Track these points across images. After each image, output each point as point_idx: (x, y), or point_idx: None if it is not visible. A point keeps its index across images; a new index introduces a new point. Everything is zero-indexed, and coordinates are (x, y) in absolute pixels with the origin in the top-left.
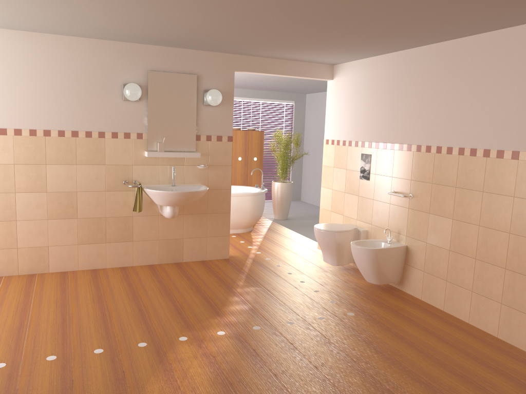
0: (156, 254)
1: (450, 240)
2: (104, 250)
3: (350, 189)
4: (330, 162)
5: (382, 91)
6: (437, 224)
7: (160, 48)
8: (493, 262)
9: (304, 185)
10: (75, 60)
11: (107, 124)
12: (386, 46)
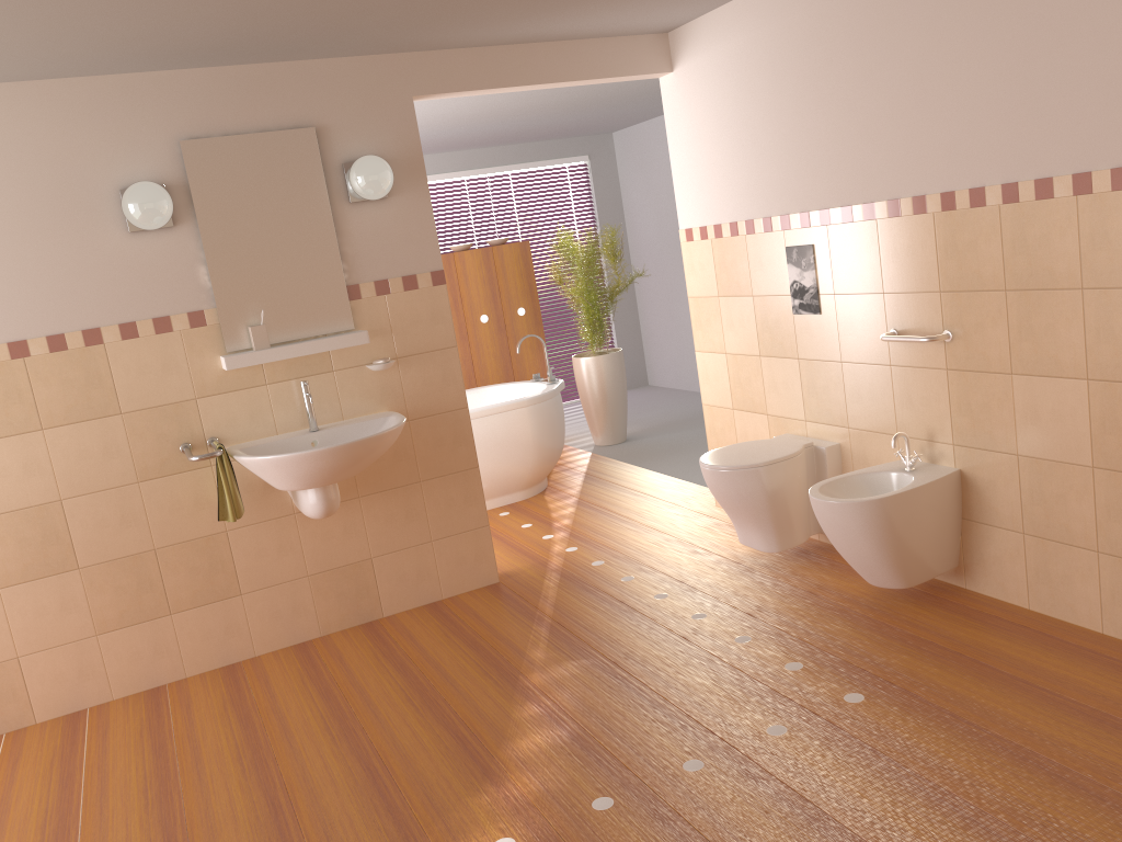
0: (310, 614)
1: (1090, 440)
2: (169, 633)
3: (772, 344)
4: (707, 285)
5: (812, 68)
6: (1042, 400)
7: (200, 75)
8: None
9: (650, 349)
10: None
11: (102, 307)
12: None
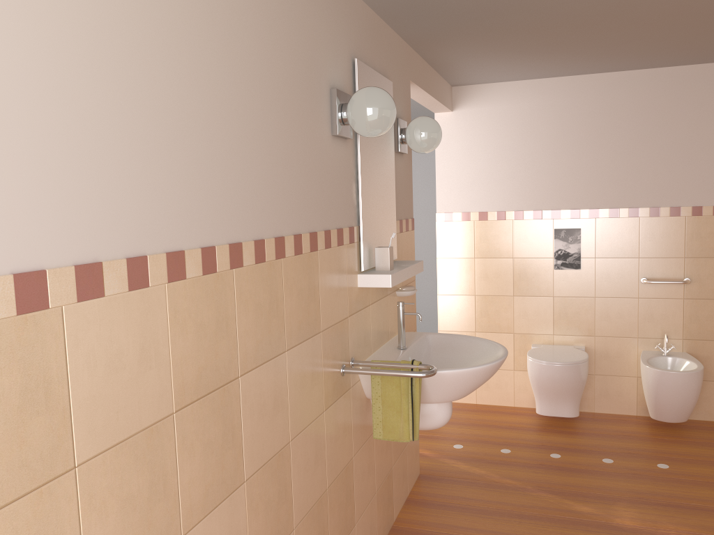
0: (375, 532)
1: None
2: None
3: (527, 288)
4: (463, 250)
5: (597, 129)
6: None
7: (360, 5)
8: None
9: None
10: None
11: (318, 209)
12: (659, 60)
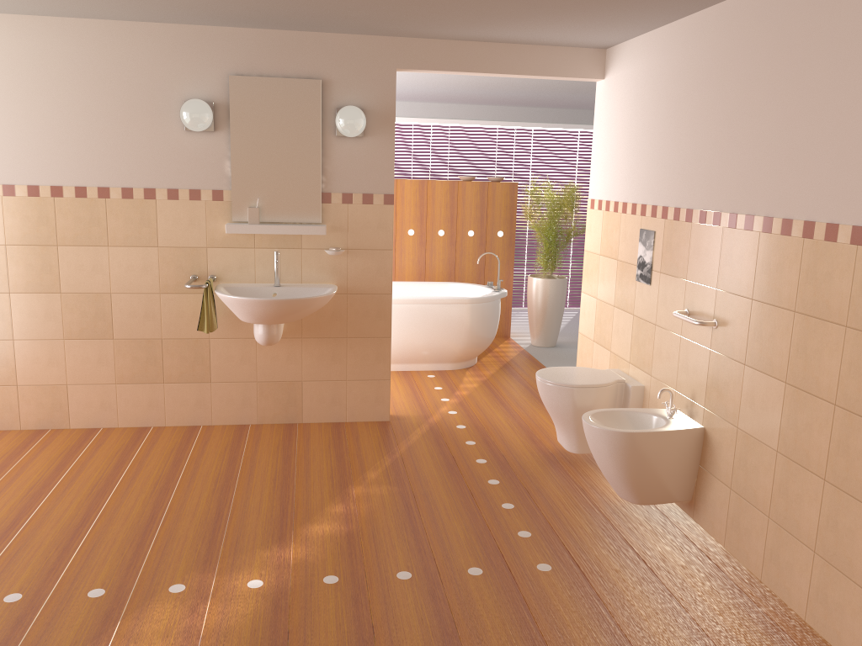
0: (253, 407)
1: (779, 430)
2: (160, 395)
3: (621, 299)
4: (595, 244)
5: (677, 97)
6: (757, 390)
7: (251, 33)
8: (859, 495)
9: None
10: (99, 61)
11: (159, 175)
12: None
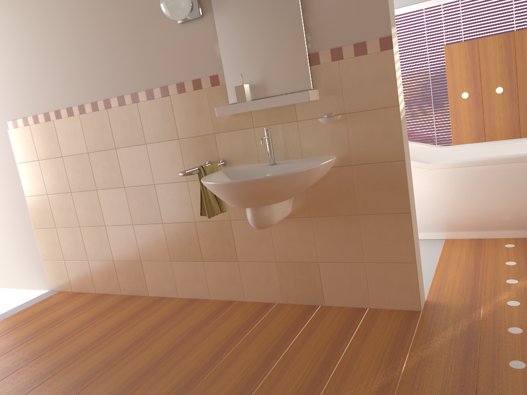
0: (276, 286)
1: None
2: (201, 271)
3: None
4: None
5: None
6: None
7: None
8: None
9: None
10: None
11: (169, 73)
12: None
